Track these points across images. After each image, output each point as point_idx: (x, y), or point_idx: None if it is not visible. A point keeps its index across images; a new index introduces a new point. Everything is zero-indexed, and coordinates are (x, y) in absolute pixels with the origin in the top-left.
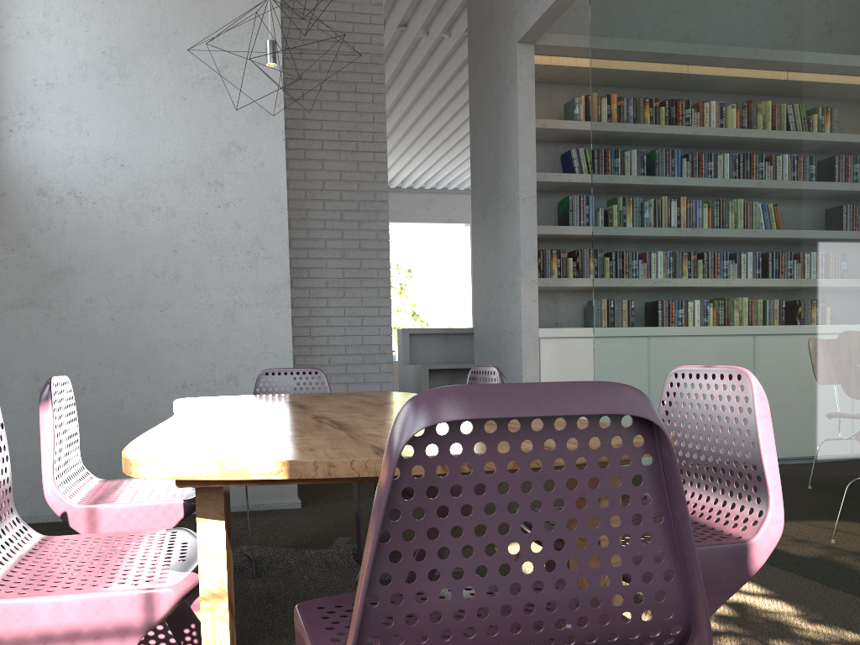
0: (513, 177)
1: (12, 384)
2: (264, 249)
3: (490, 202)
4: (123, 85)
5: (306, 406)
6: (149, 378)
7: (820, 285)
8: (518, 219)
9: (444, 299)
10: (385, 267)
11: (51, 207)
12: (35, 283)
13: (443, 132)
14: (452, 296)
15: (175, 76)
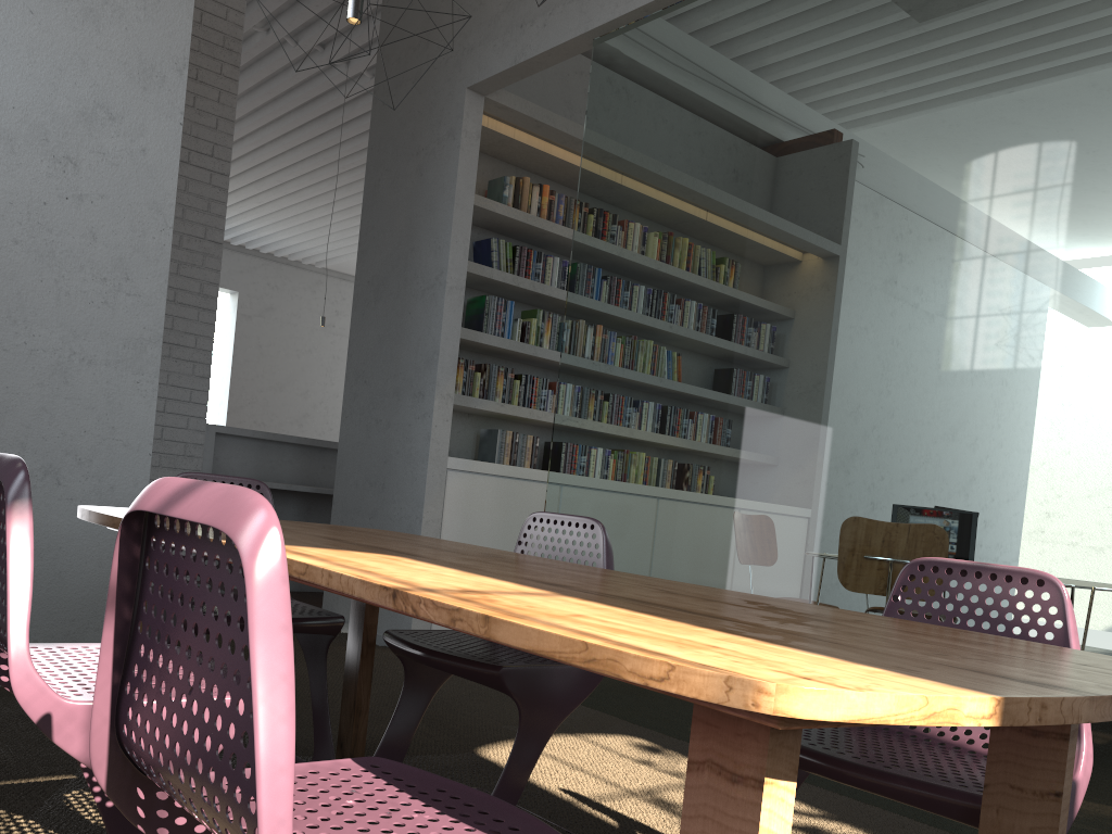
0: (438, 257)
1: None
2: (130, 281)
3: (392, 281)
4: None
5: (407, 553)
6: None
7: (888, 467)
8: (441, 312)
9: None
10: (208, 335)
11: None
12: None
13: (238, 164)
14: None
15: None
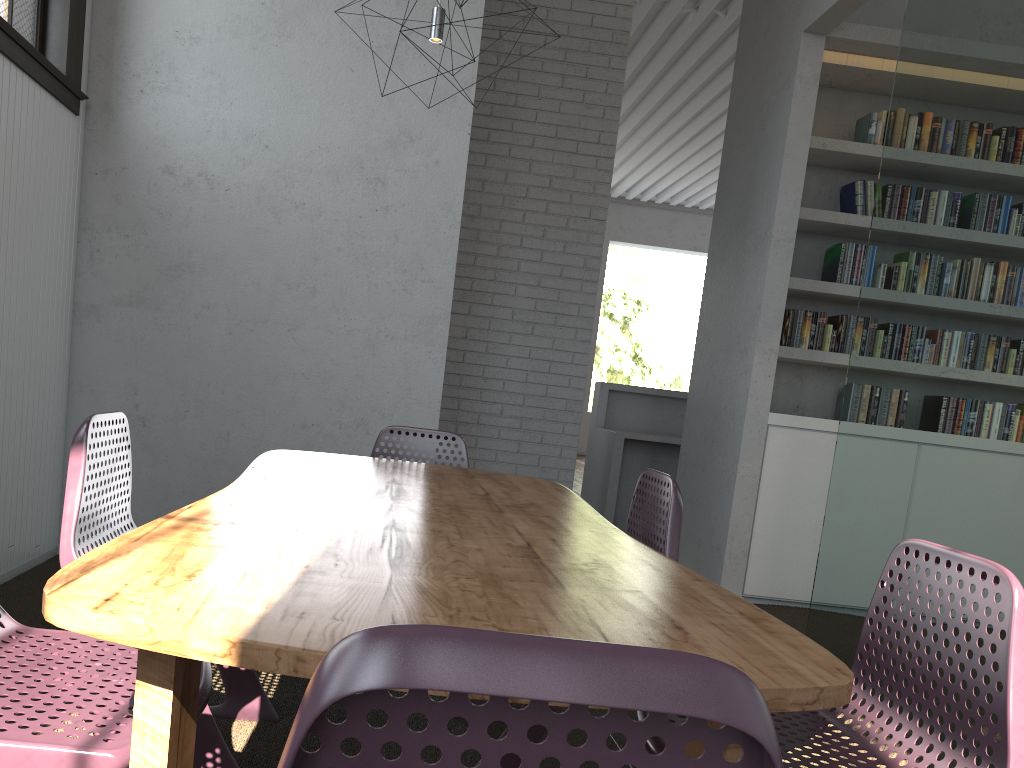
0: (768, 211)
1: (106, 394)
2: (425, 270)
3: (734, 240)
4: (280, 46)
5: (404, 497)
6: (264, 410)
7: None
8: (765, 267)
9: (677, 343)
10: (590, 304)
11: (177, 190)
12: (147, 279)
13: (701, 136)
14: (687, 340)
15: (345, 41)
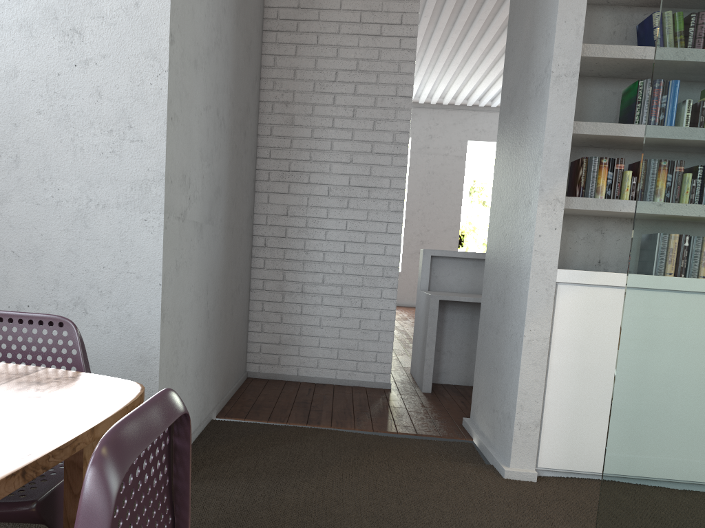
0: (547, 46)
1: None
2: (133, 129)
3: (519, 89)
4: None
5: None
6: None
7: None
8: (546, 108)
9: None
10: (400, 176)
11: None
12: None
13: None
14: None
15: None
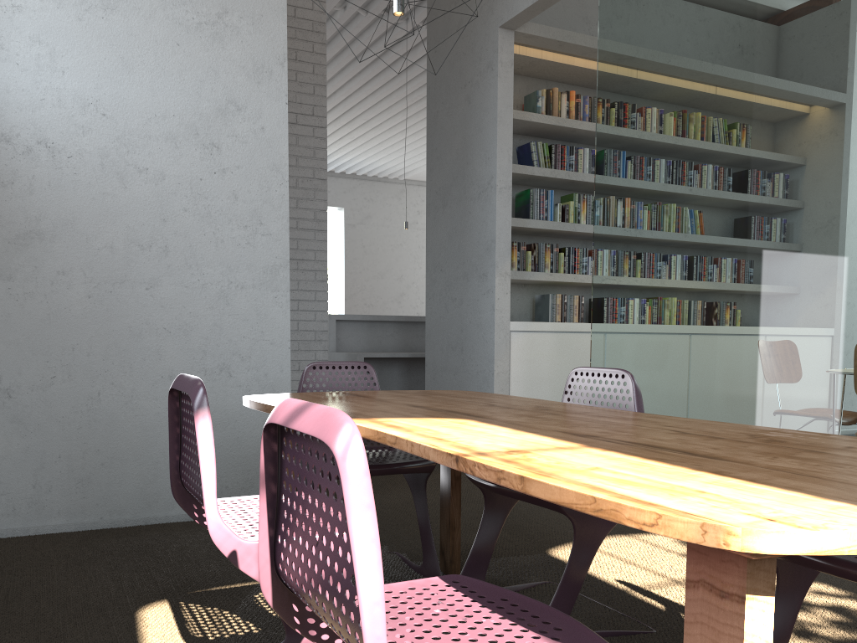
0: (488, 166)
1: None
2: (263, 225)
3: (454, 190)
4: (106, 19)
5: (473, 414)
6: (132, 366)
7: None
8: (494, 209)
9: None
10: (323, 249)
11: (16, 158)
12: None
13: (333, 112)
14: None
15: (168, 17)
